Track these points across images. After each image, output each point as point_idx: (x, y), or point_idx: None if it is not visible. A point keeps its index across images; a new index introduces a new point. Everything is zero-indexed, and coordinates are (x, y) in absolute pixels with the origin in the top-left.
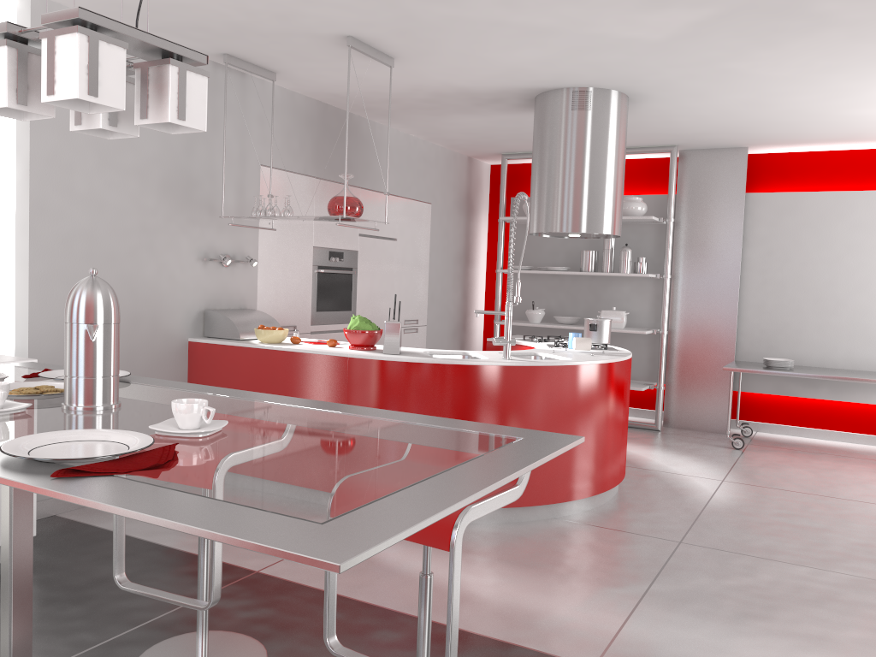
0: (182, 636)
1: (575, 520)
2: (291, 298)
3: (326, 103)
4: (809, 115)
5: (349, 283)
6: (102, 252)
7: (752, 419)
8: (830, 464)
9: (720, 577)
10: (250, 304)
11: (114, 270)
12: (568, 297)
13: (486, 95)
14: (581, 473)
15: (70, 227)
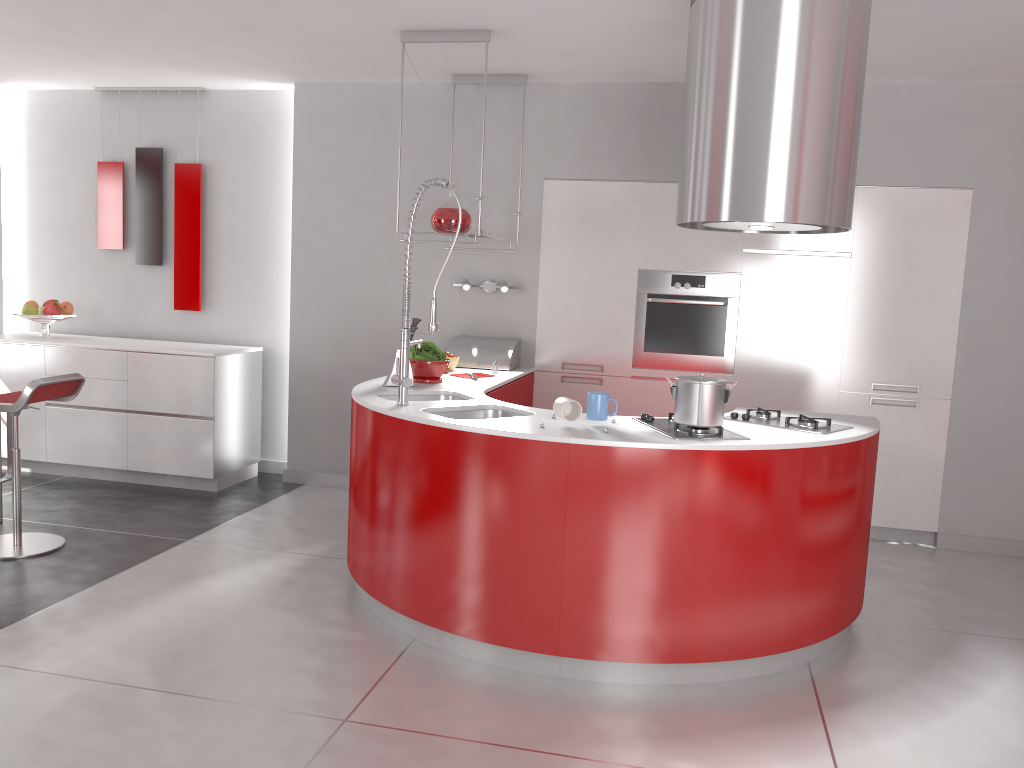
0: (56, 536)
1: (413, 651)
2: (594, 331)
3: (668, 82)
4: None
5: (718, 318)
6: (350, 279)
7: None
8: None
9: (191, 741)
10: (525, 335)
11: (361, 294)
12: None
13: None
14: (440, 591)
15: (323, 259)
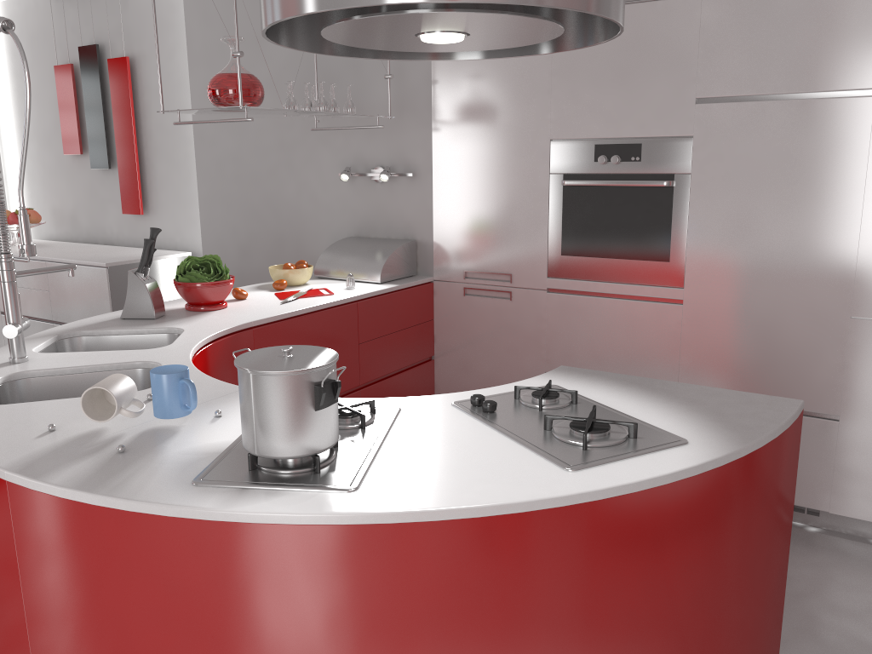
0: None
1: None
2: (500, 228)
3: None
4: None
5: (661, 206)
6: (247, 173)
7: None
8: None
9: None
10: (421, 235)
11: (258, 191)
12: None
13: None
14: None
15: (222, 152)
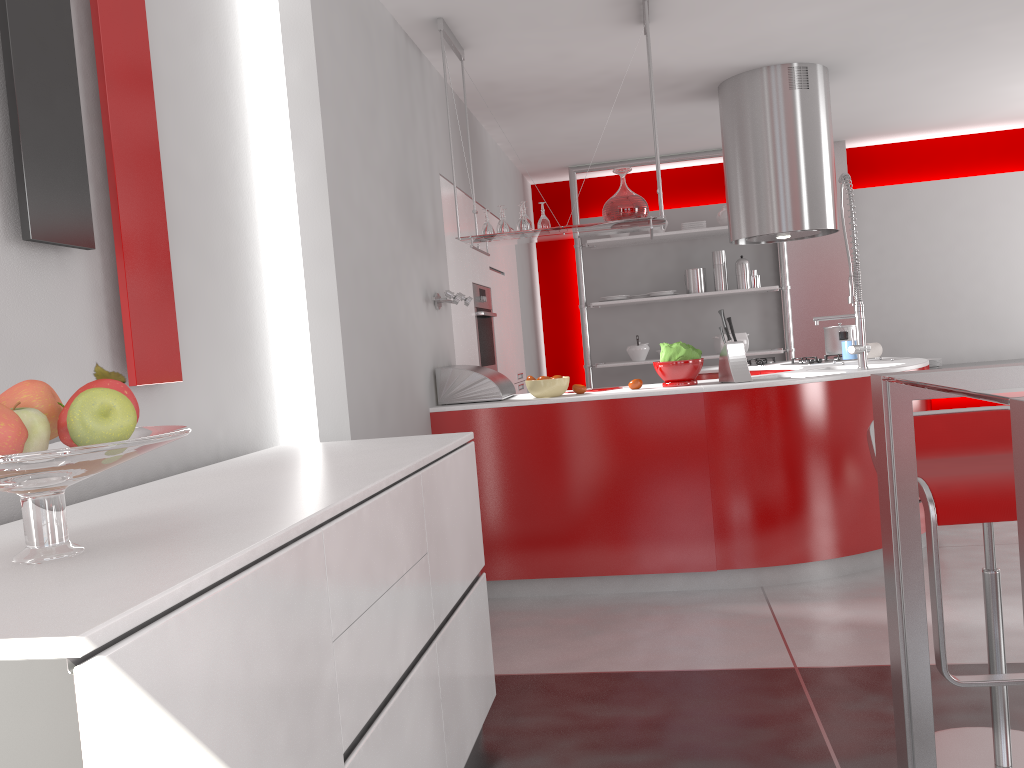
0: None
1: (946, 545)
2: (469, 349)
3: (459, 98)
4: (960, 95)
5: (491, 329)
6: (375, 291)
7: None
8: None
9: None
10: (452, 360)
11: (384, 316)
12: (660, 327)
13: (675, 78)
14: None
15: (355, 254)
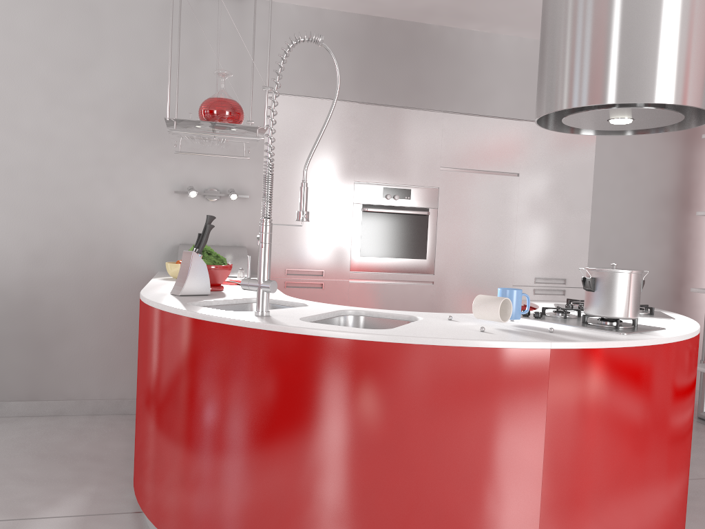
0: None
1: None
2: (316, 238)
3: (378, 17)
4: None
5: (421, 226)
6: (50, 183)
7: None
8: None
9: None
10: (249, 242)
11: (64, 200)
12: None
13: None
14: None
15: (14, 161)
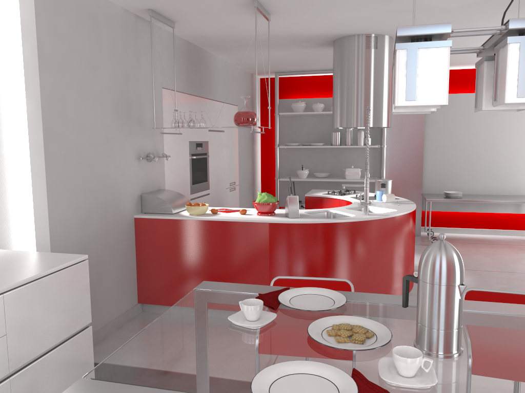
0: None
1: None
2: (180, 178)
3: (190, 42)
4: None
5: (205, 163)
6: (86, 161)
7: (428, 225)
8: (489, 250)
9: None
10: (162, 186)
11: (93, 174)
12: (319, 160)
13: (305, 38)
14: None
15: (67, 145)
